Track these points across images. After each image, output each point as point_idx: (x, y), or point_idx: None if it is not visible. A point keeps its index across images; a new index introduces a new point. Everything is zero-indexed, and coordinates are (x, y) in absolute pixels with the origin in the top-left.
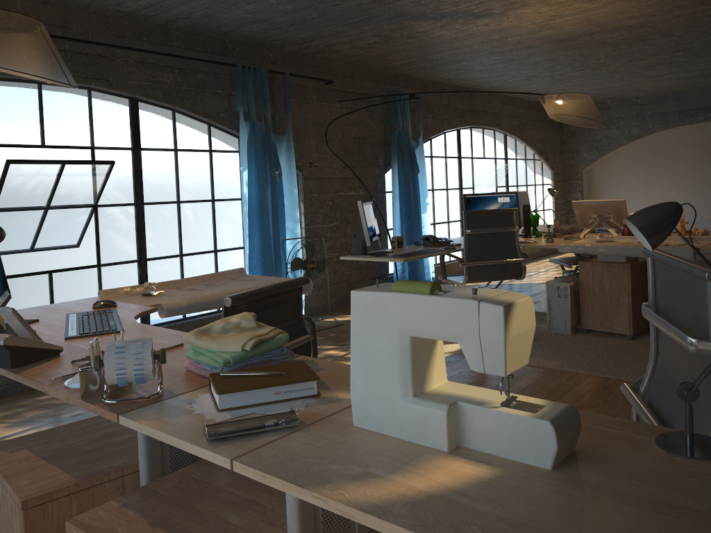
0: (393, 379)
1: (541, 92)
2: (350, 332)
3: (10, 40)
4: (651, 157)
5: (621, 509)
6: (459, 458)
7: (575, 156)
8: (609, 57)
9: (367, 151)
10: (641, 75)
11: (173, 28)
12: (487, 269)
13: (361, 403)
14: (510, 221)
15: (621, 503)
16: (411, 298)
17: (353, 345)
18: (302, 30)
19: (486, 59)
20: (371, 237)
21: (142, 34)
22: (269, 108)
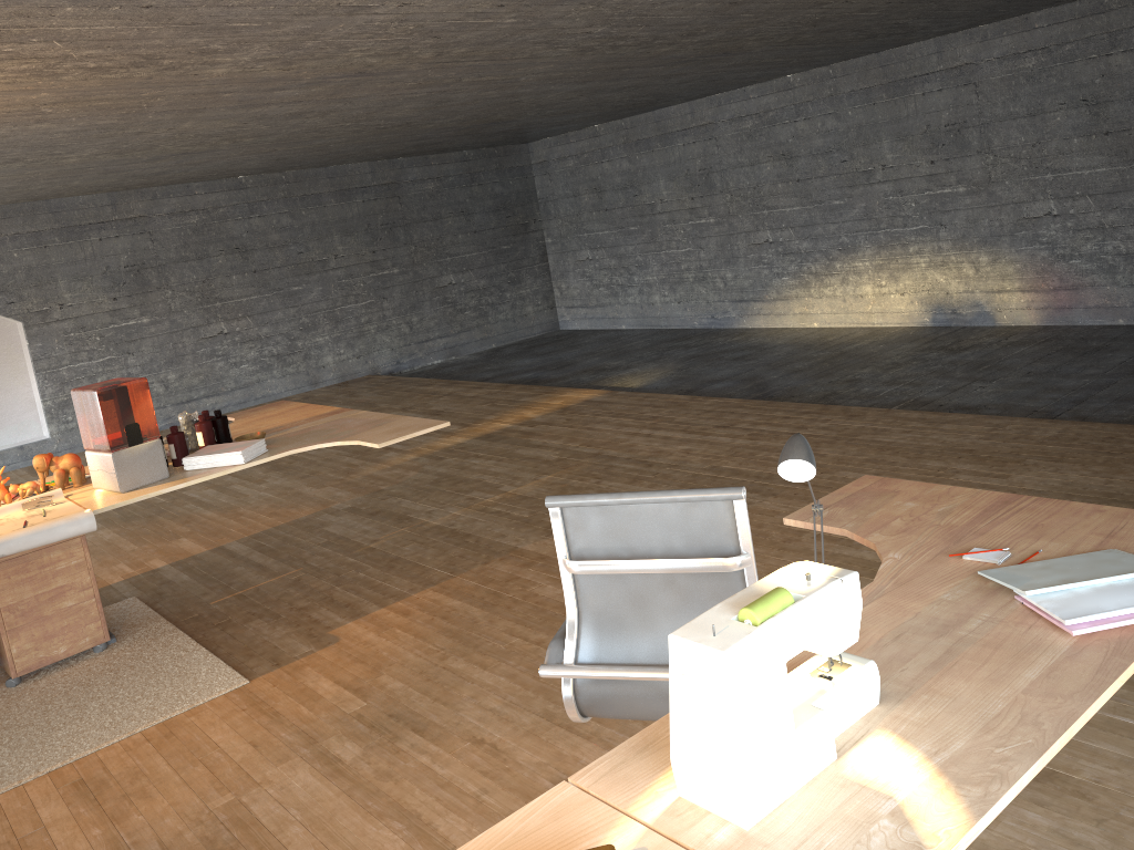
0: (782, 726)
1: None
2: (731, 709)
3: None
4: None
5: (947, 681)
6: (851, 751)
7: None
8: None
9: None
10: None
11: None
12: None
13: (753, 791)
14: None
15: (937, 680)
16: (788, 615)
17: (735, 724)
18: None
19: None
20: None
21: None
22: None
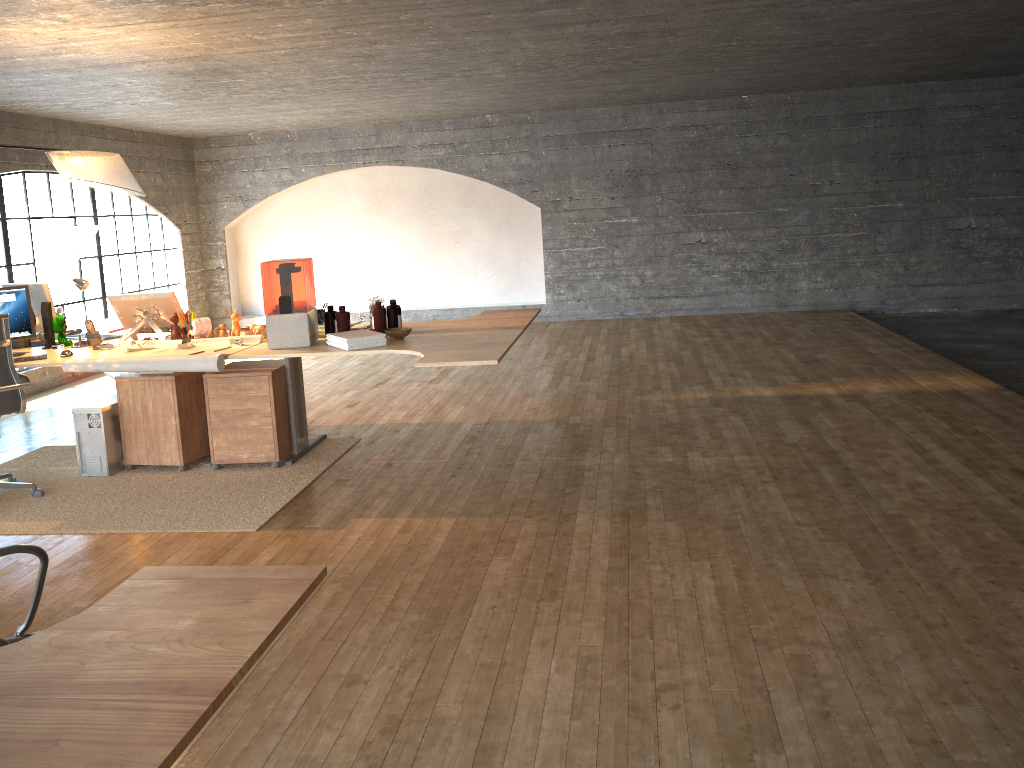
0: None
1: (141, 121)
2: None
3: None
4: (310, 210)
5: None
6: None
7: (213, 208)
8: (200, 88)
9: None
10: (265, 108)
11: None
12: None
13: None
14: None
15: None
16: None
17: None
18: None
19: (5, 80)
20: None
21: None
22: None
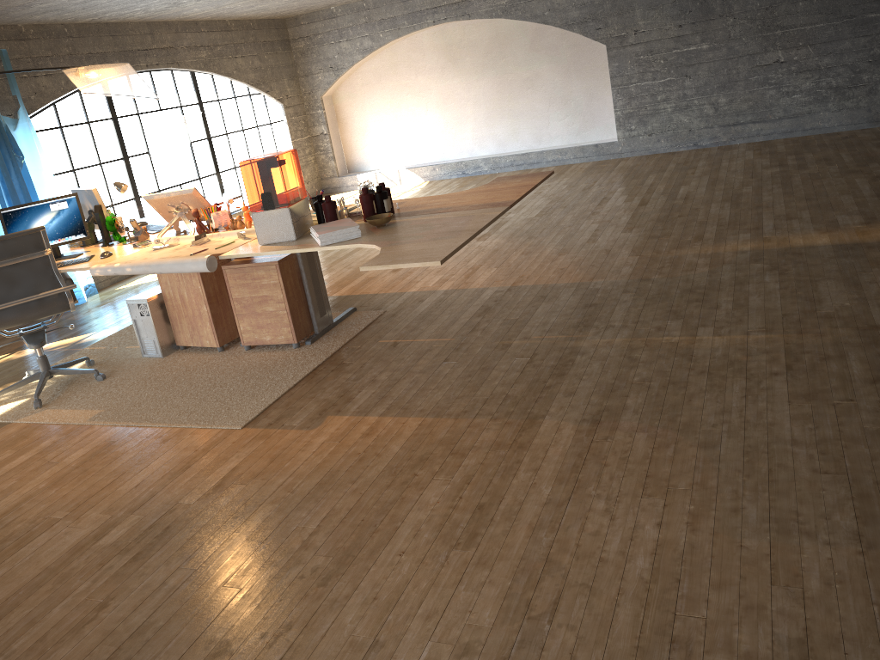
0: None
1: (224, 13)
2: None
3: None
4: (393, 72)
5: None
6: None
7: (310, 80)
8: None
9: None
10: None
11: None
12: (14, 311)
13: None
14: (39, 243)
15: None
16: None
17: None
18: None
19: None
20: None
21: None
22: None
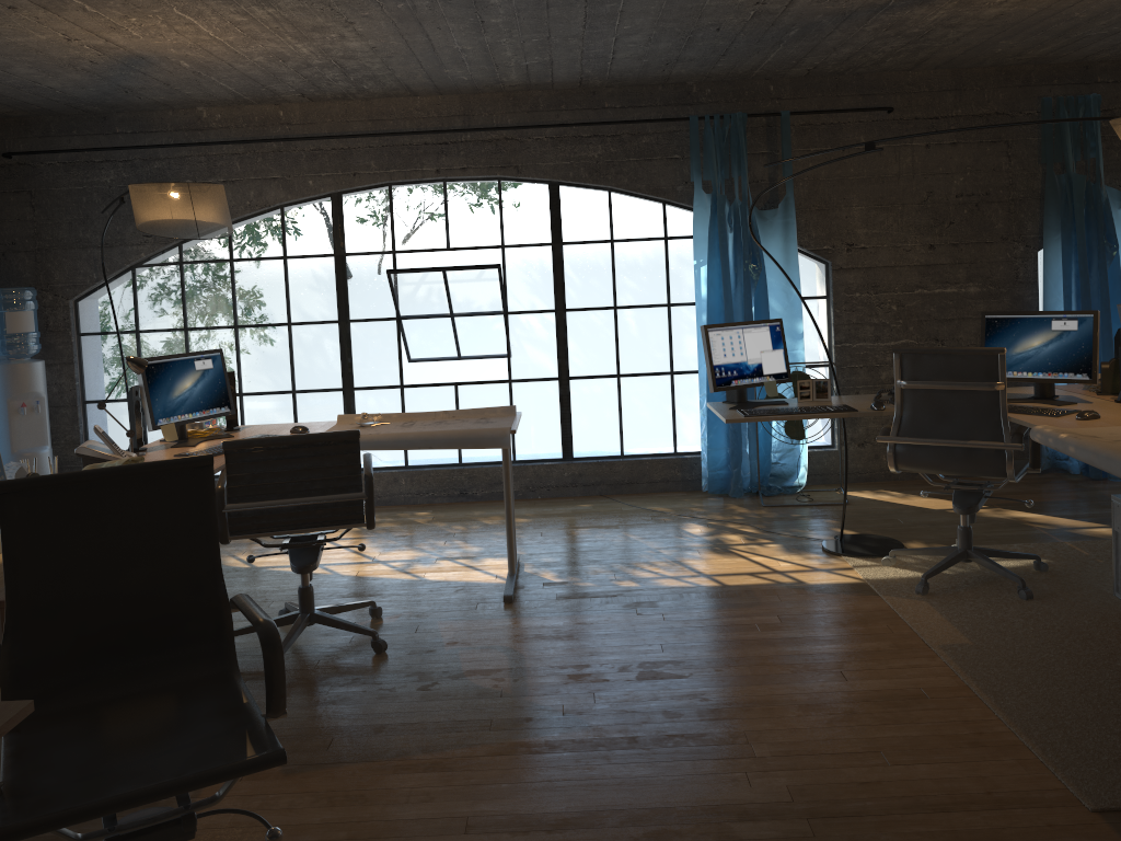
0: None
1: None
2: None
3: (154, 209)
4: None
5: None
6: None
7: None
8: None
9: (993, 216)
10: None
11: (600, 85)
12: (931, 453)
13: None
14: (990, 371)
15: None
16: None
17: None
18: (754, 56)
19: None
20: (727, 379)
21: (560, 102)
22: (746, 171)
